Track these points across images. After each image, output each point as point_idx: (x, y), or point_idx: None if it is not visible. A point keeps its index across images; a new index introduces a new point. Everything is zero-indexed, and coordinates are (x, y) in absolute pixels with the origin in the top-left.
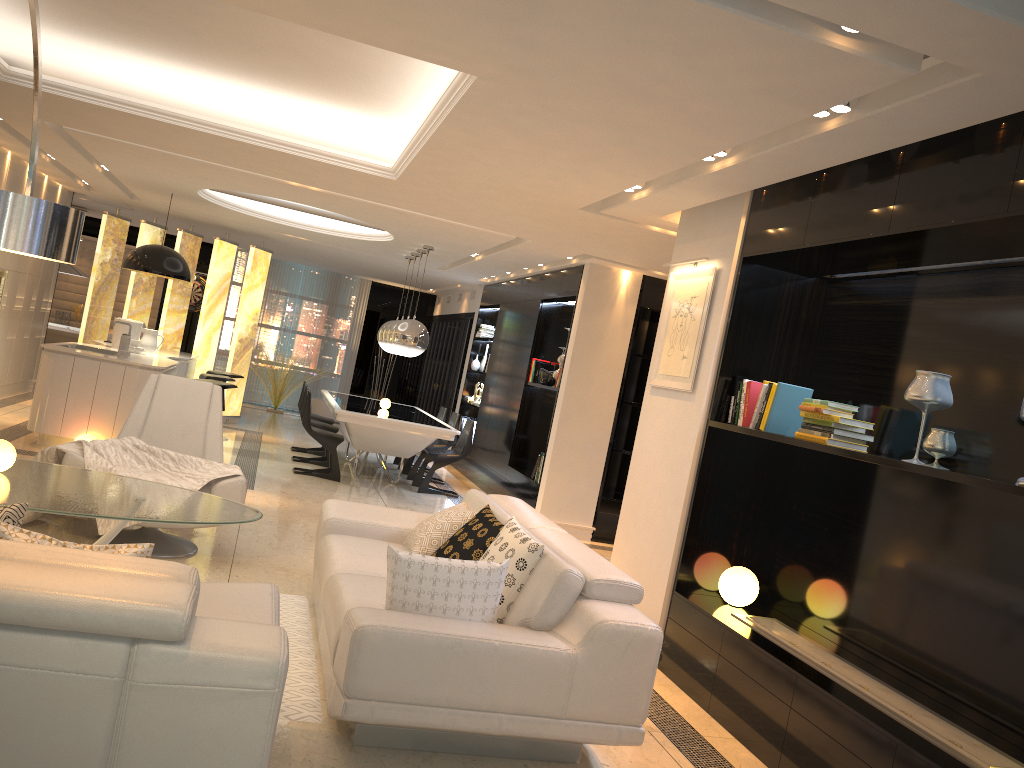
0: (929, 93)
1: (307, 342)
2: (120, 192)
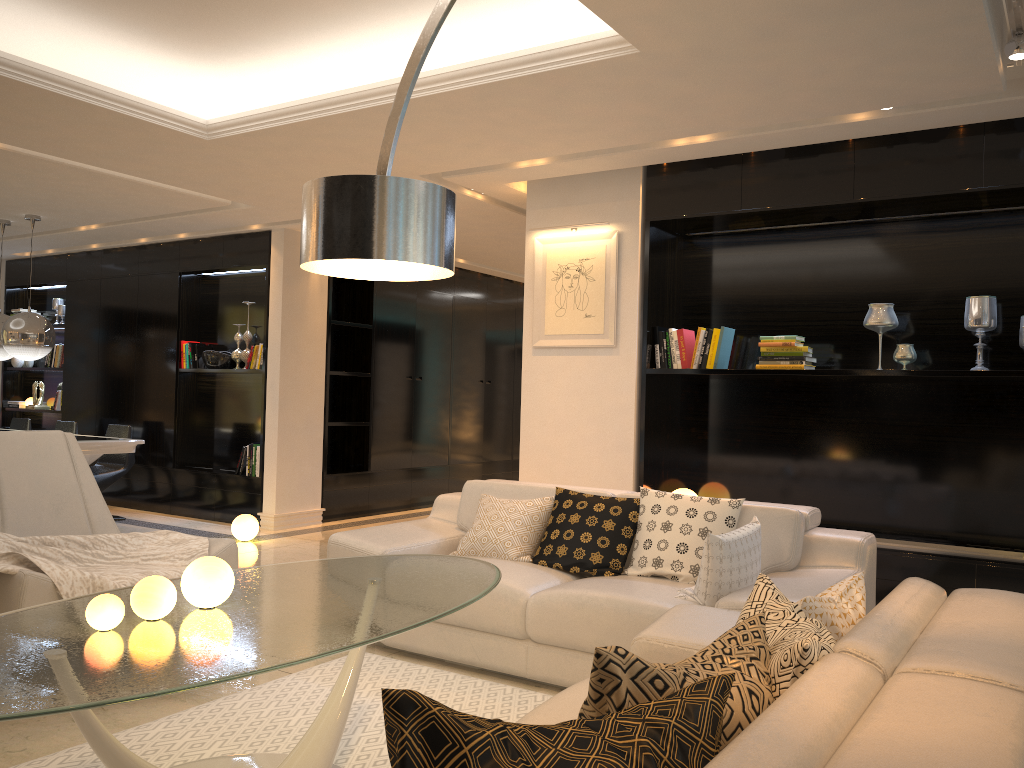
0: (982, 103)
1: None
2: None
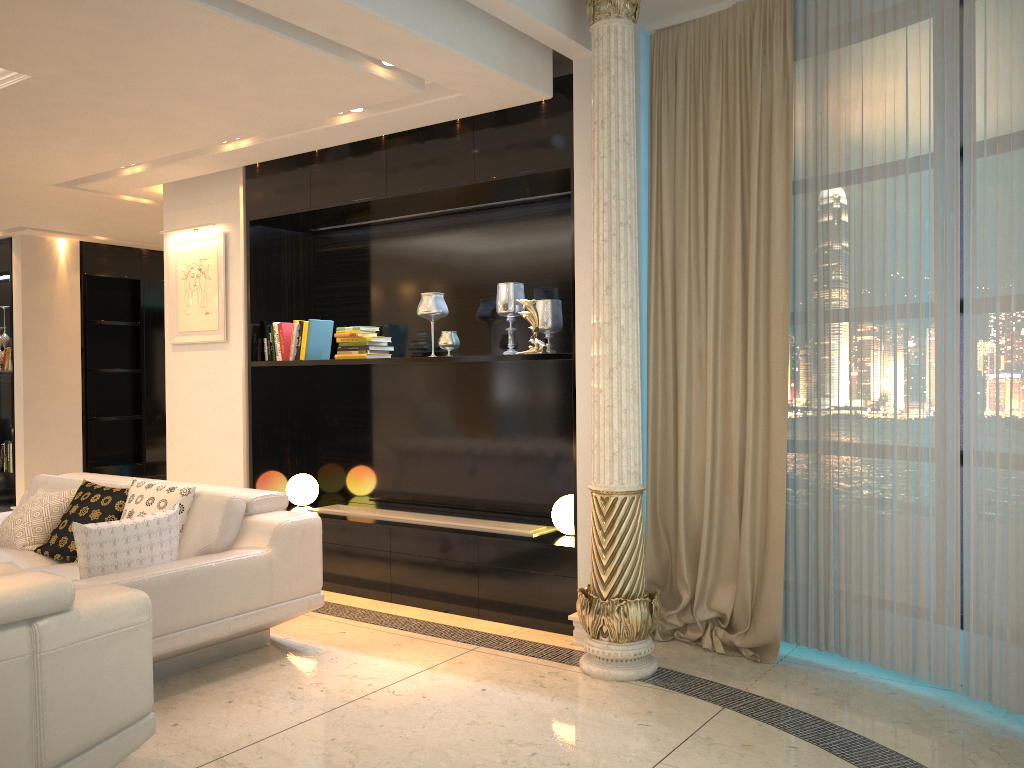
0: (425, 103)
1: None
2: None
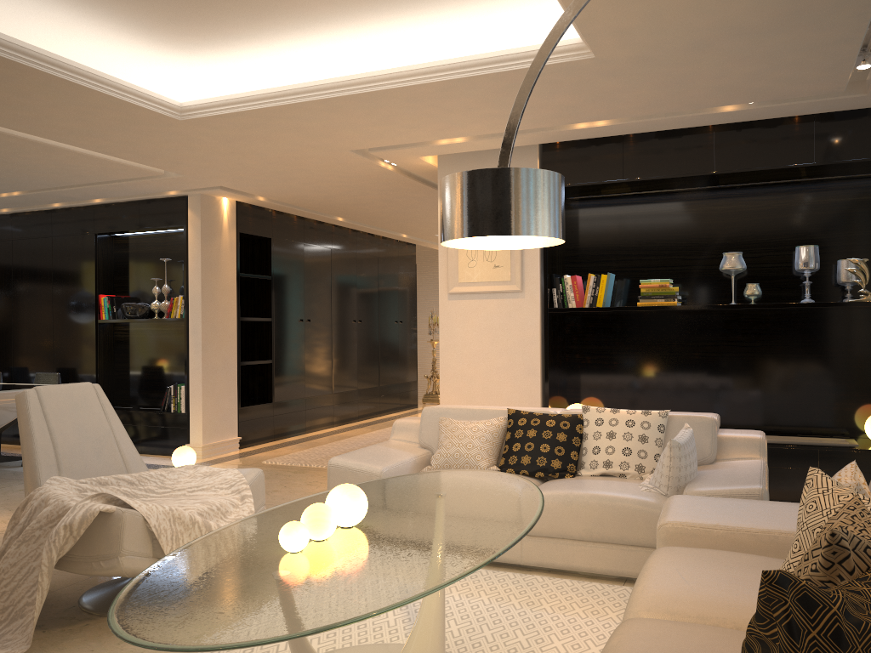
0: (823, 100)
1: None
2: None
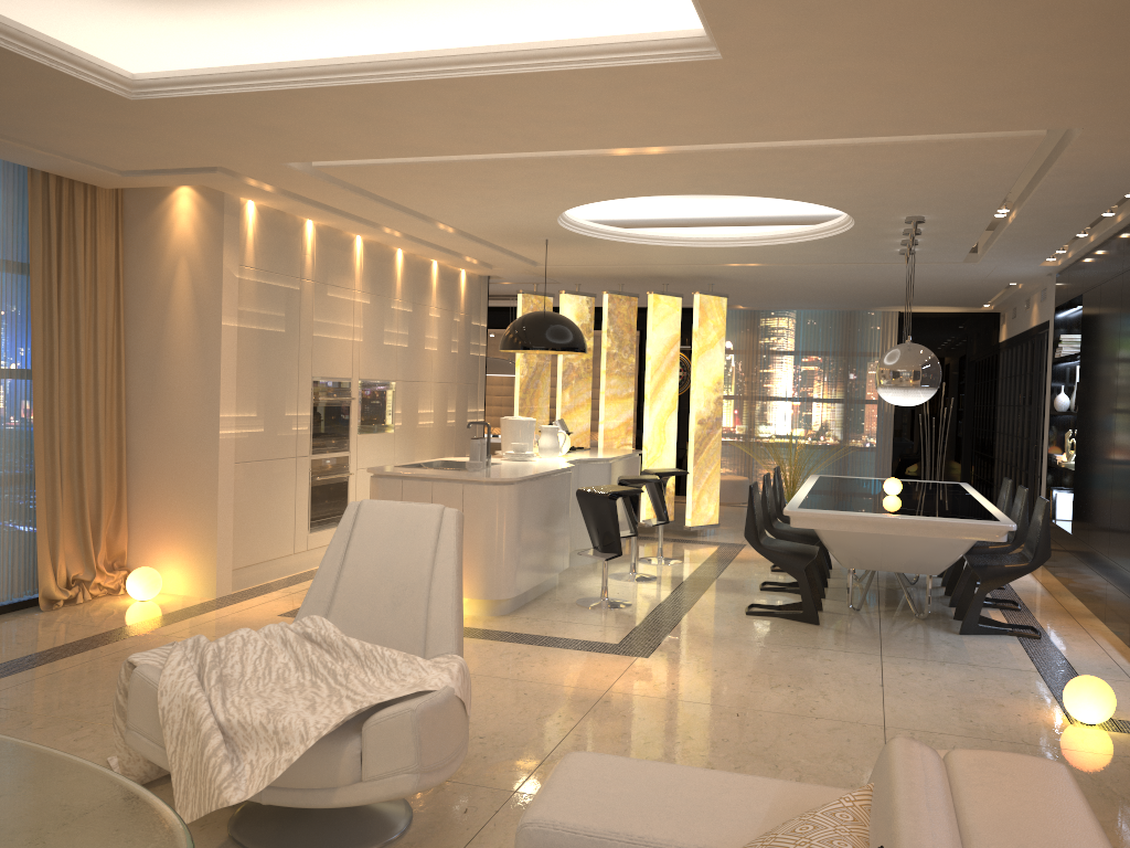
0: None
1: (822, 410)
2: (511, 259)
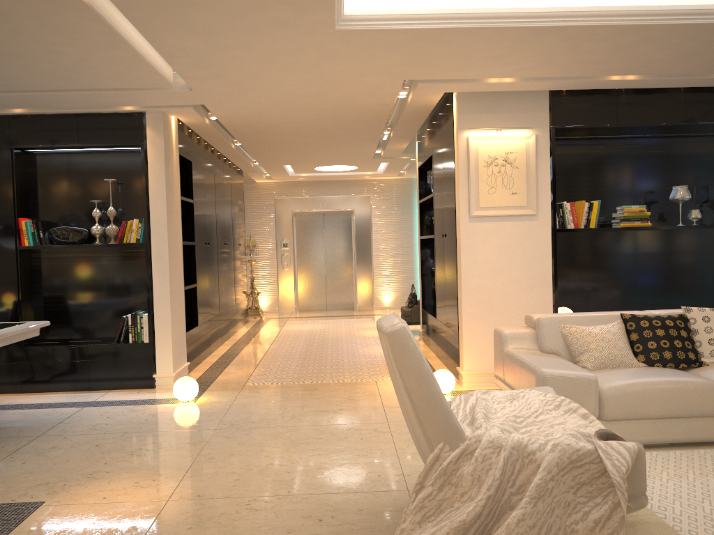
0: None
1: None
2: None
